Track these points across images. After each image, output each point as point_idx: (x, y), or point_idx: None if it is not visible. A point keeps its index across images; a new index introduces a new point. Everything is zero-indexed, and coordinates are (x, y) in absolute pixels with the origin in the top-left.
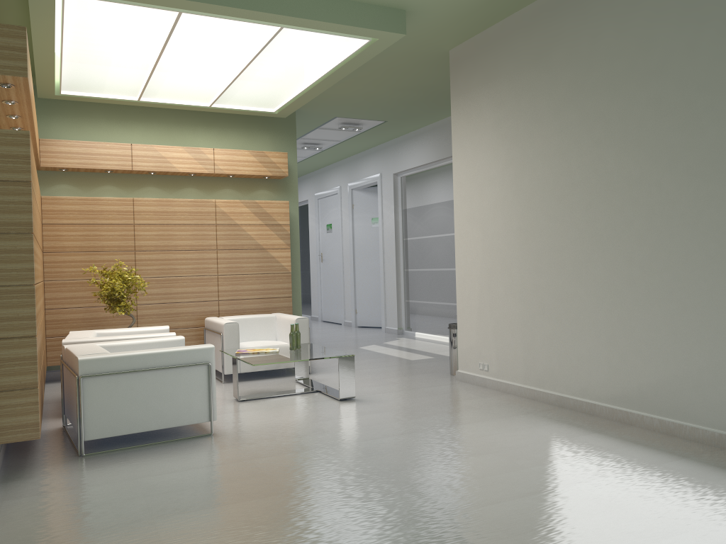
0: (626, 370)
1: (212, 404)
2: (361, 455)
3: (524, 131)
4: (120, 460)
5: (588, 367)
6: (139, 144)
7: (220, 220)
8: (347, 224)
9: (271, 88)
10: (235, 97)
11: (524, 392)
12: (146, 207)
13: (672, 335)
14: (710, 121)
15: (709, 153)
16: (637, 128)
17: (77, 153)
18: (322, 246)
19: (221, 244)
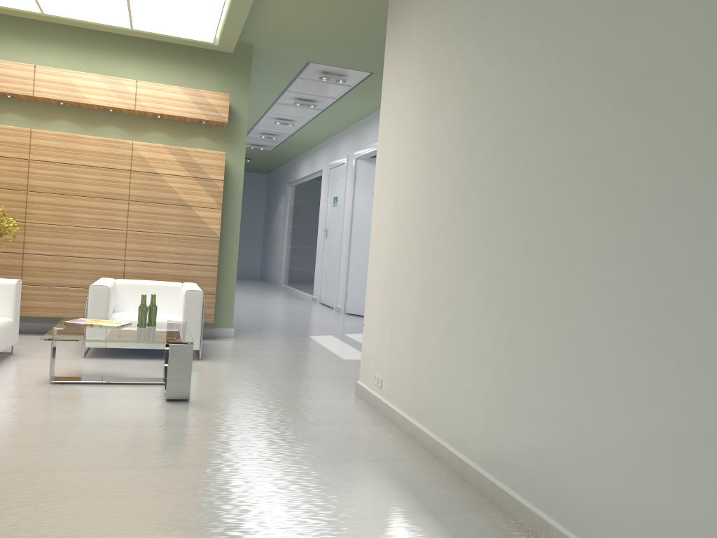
0: (506, 421)
1: None
2: (33, 496)
3: (443, 55)
4: None
5: (468, 406)
6: (44, 67)
7: (136, 166)
8: (349, 197)
9: (183, 3)
10: (152, 16)
11: (405, 426)
12: (46, 141)
13: (564, 377)
14: (654, 2)
15: (646, 61)
16: (559, 31)
17: None
18: (328, 221)
19: (135, 195)
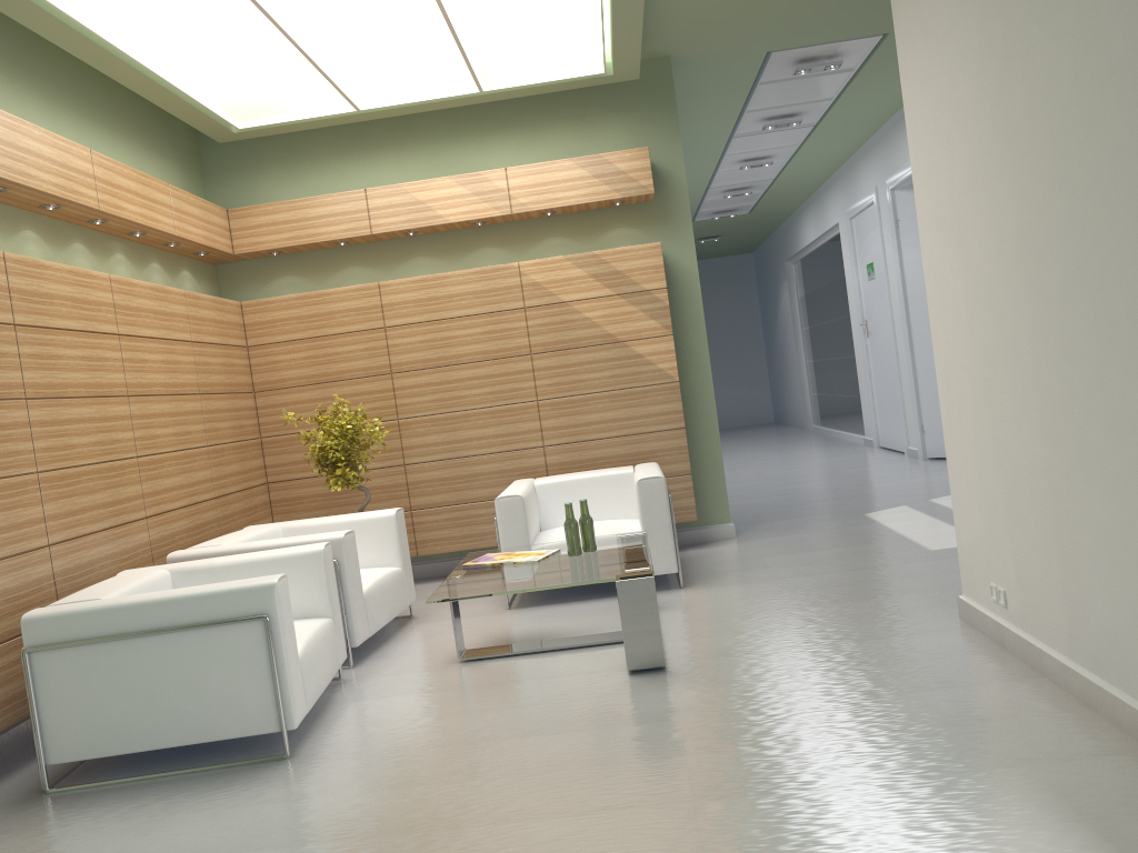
0: None
1: (280, 699)
2: None
3: None
4: (66, 815)
5: None
6: (377, 188)
7: (531, 299)
8: (892, 259)
9: (540, 26)
10: (503, 62)
11: (1070, 682)
12: (401, 294)
13: None
14: None
15: None
16: None
17: (284, 222)
18: (865, 308)
19: (538, 343)
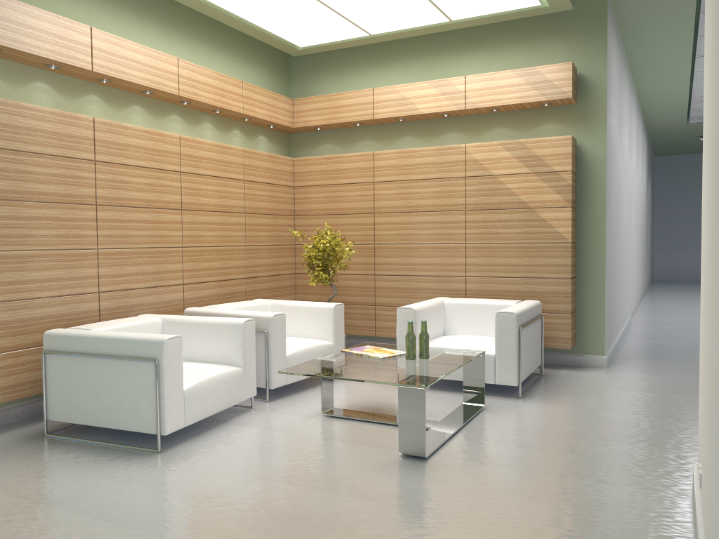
0: None
1: (157, 414)
2: None
3: None
4: (32, 452)
5: None
6: (380, 88)
7: (470, 171)
8: None
9: None
10: None
11: None
12: (386, 161)
13: None
14: None
15: None
16: None
17: (323, 108)
18: None
19: (471, 203)
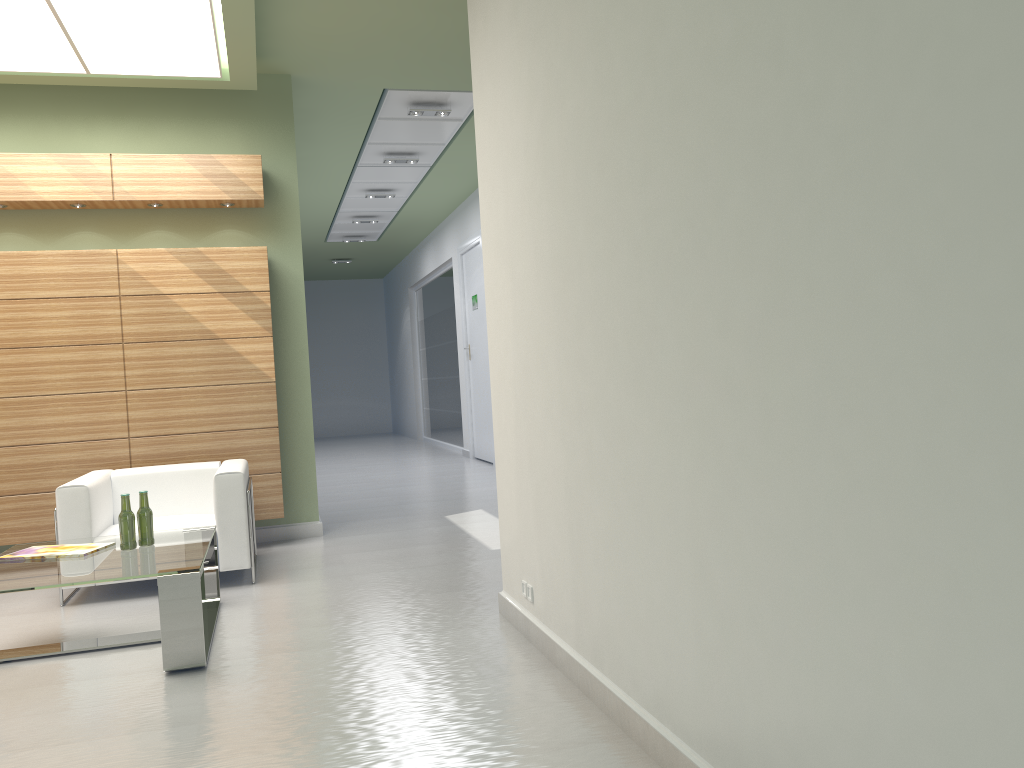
0: (733, 668)
1: None
2: None
3: (547, 7)
4: None
5: (665, 637)
6: None
7: (127, 288)
8: None
9: (148, 14)
10: (110, 46)
11: (574, 672)
12: None
13: (829, 579)
14: None
15: None
16: None
17: None
18: (469, 334)
19: (131, 333)
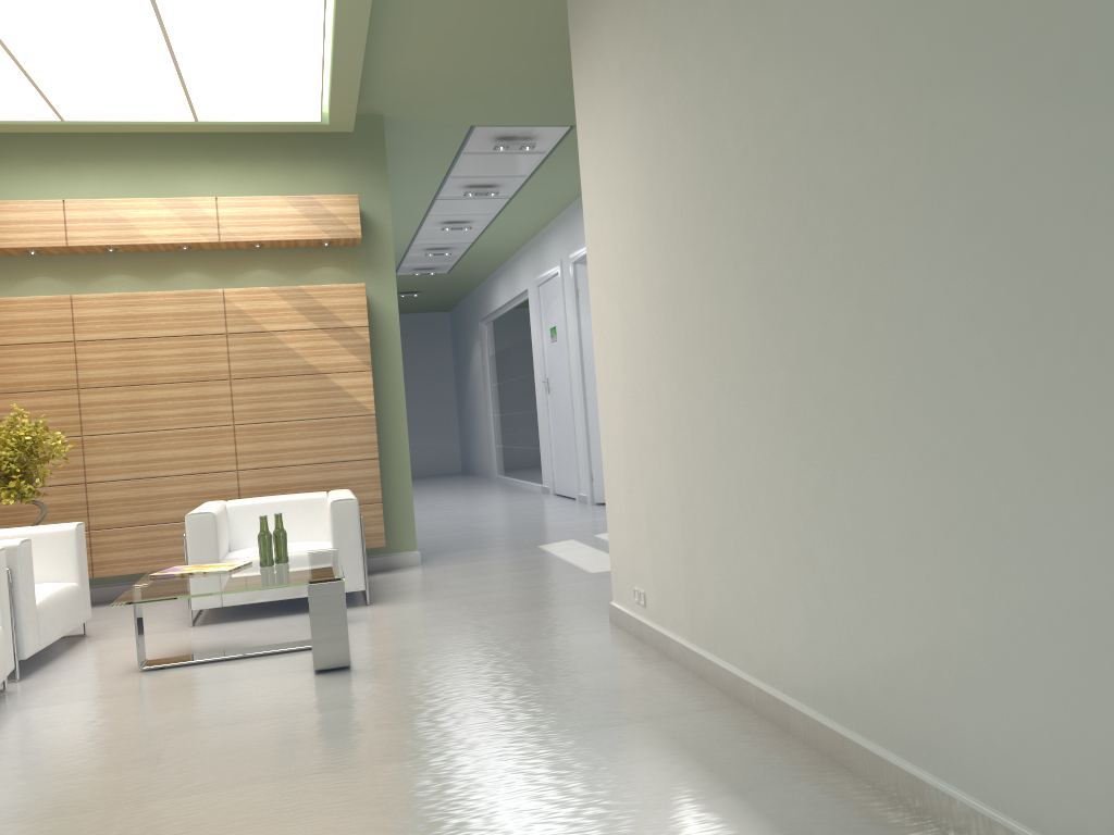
0: (834, 626)
1: None
2: None
3: (655, 71)
4: None
5: (774, 612)
6: (77, 200)
7: (234, 326)
8: (572, 324)
9: (262, 68)
10: (222, 96)
11: (689, 660)
12: (95, 310)
13: (909, 540)
14: None
15: (951, 9)
16: None
17: None
18: (548, 367)
19: (238, 369)
